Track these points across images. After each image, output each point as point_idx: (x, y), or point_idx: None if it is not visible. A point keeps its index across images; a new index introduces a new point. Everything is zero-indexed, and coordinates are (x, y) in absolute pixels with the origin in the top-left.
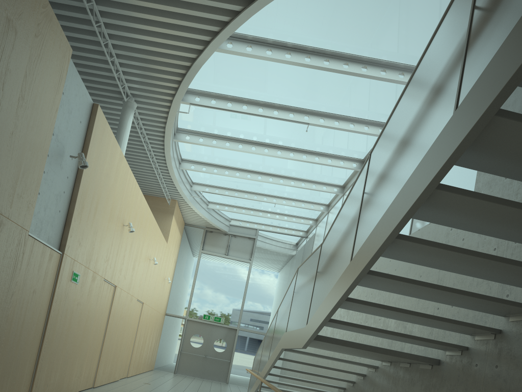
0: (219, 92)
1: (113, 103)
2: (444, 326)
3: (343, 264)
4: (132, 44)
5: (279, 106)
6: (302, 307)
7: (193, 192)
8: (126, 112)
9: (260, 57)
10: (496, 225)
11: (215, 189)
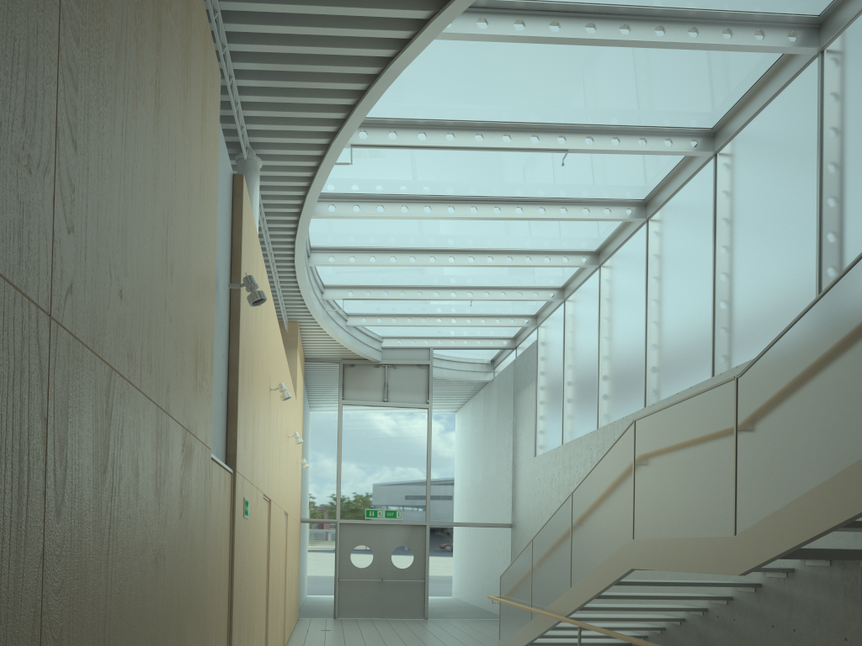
0: (403, 116)
1: None
2: None
3: None
4: (271, 46)
5: (511, 126)
6: (692, 495)
7: (325, 302)
8: (247, 180)
9: (506, 38)
10: None
11: (364, 291)
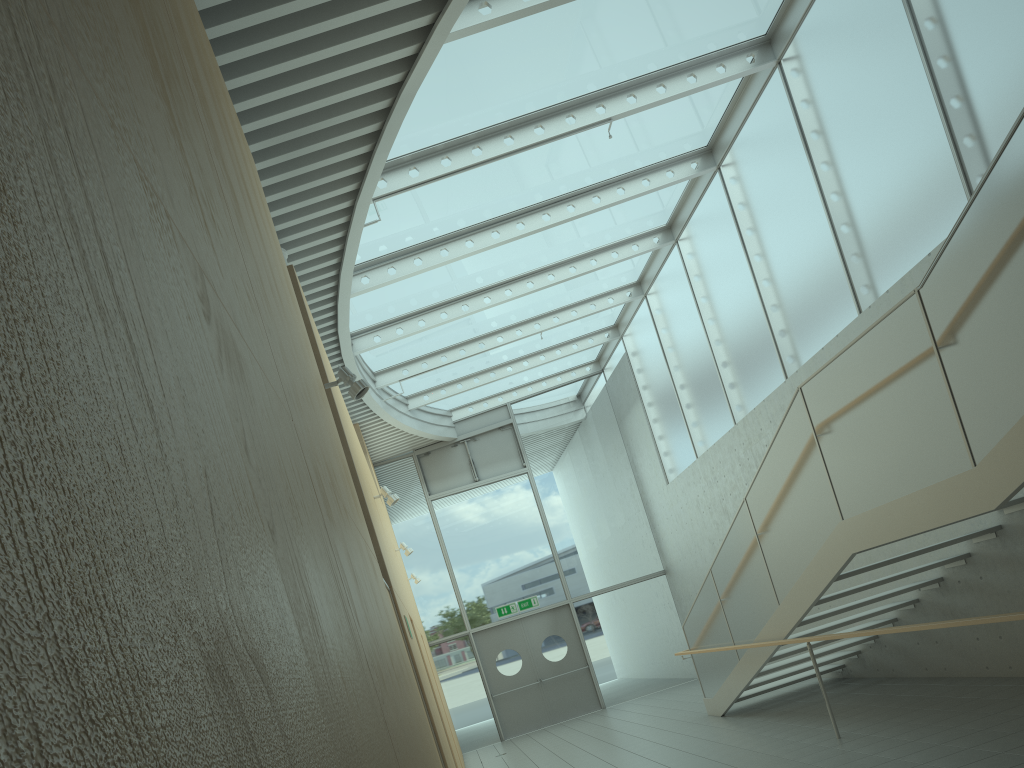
0: (419, 147)
1: None
2: None
3: None
4: (271, 117)
5: (540, 114)
6: (903, 442)
7: (381, 391)
8: None
9: (515, 14)
10: None
11: (419, 363)
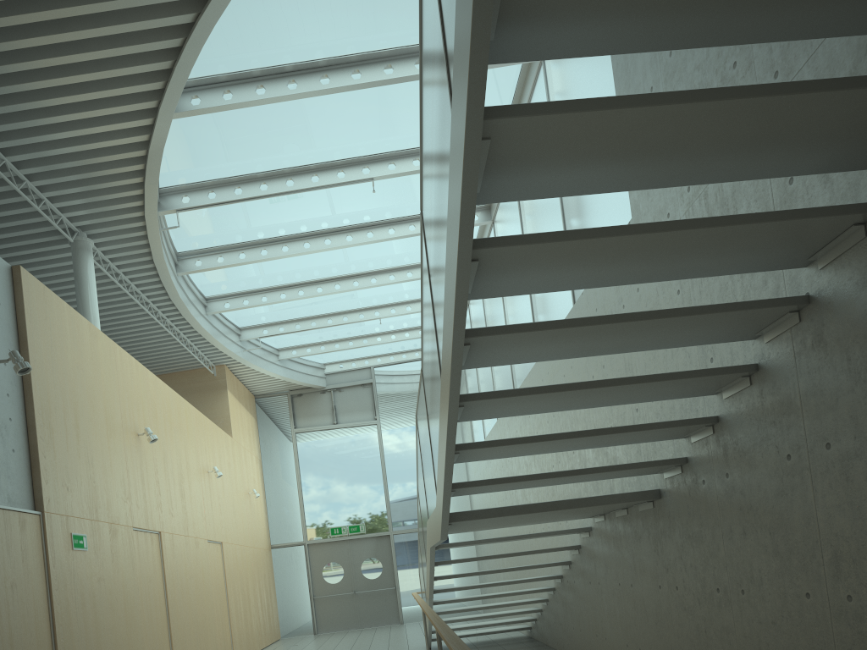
0: (215, 177)
1: (58, 250)
2: (633, 438)
3: (440, 395)
4: (42, 152)
5: (316, 167)
6: (430, 475)
7: (246, 343)
8: (79, 259)
9: (250, 103)
10: (610, 268)
11: (278, 327)
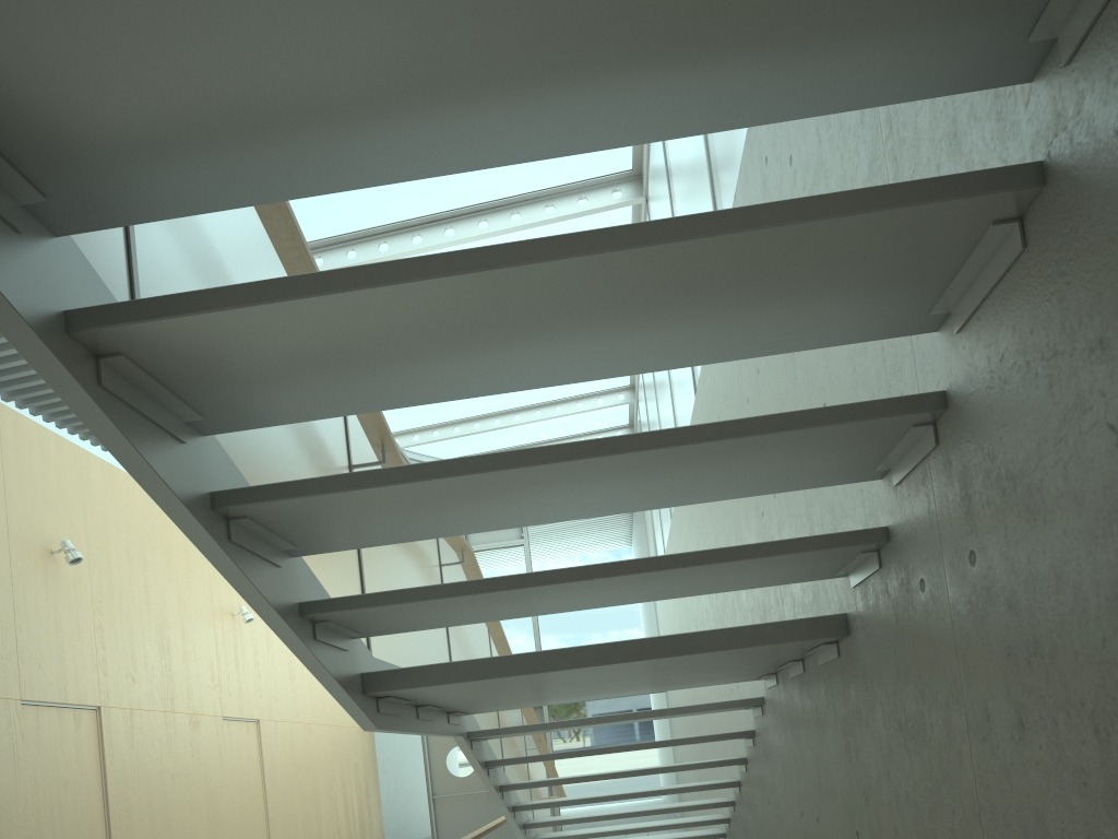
0: None
1: None
2: (727, 474)
3: None
4: None
5: None
6: None
7: None
8: None
9: None
10: None
11: None
